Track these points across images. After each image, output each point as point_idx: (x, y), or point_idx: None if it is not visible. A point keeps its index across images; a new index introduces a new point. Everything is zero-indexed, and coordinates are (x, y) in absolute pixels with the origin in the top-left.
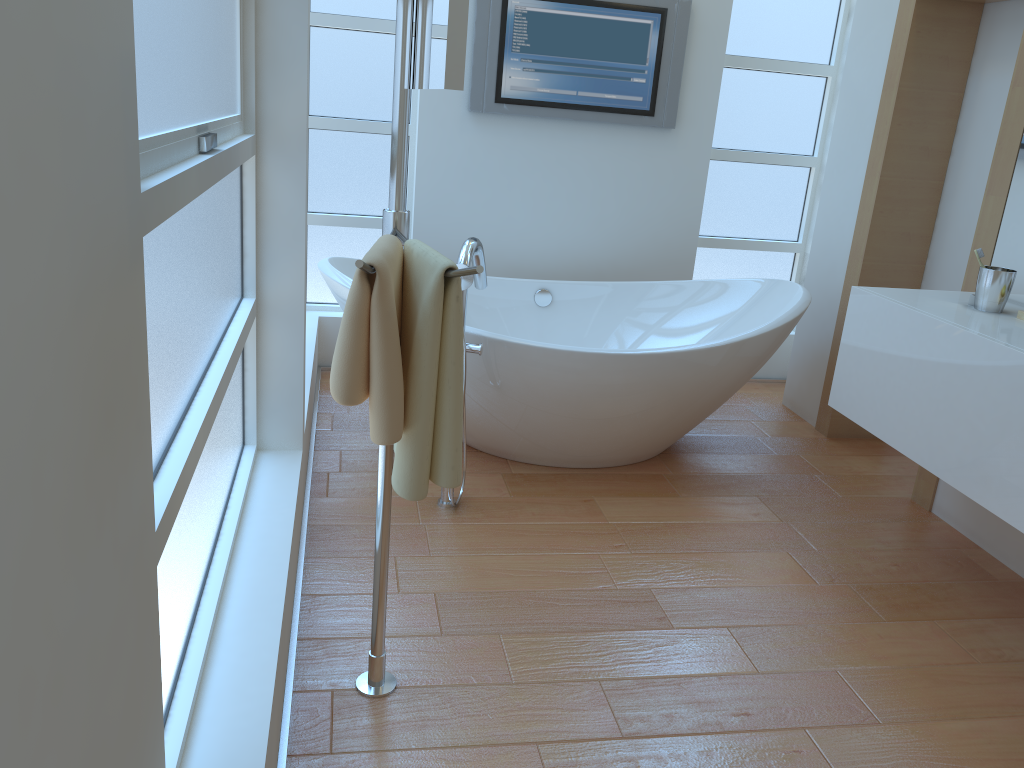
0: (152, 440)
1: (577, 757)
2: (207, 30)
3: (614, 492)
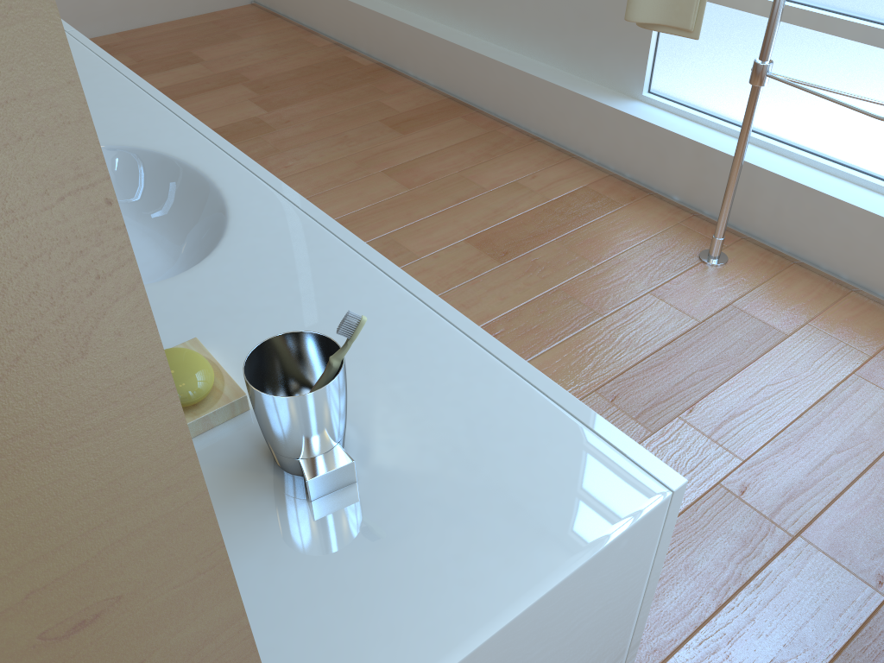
0: None
1: (570, 267)
2: None
3: (883, 636)
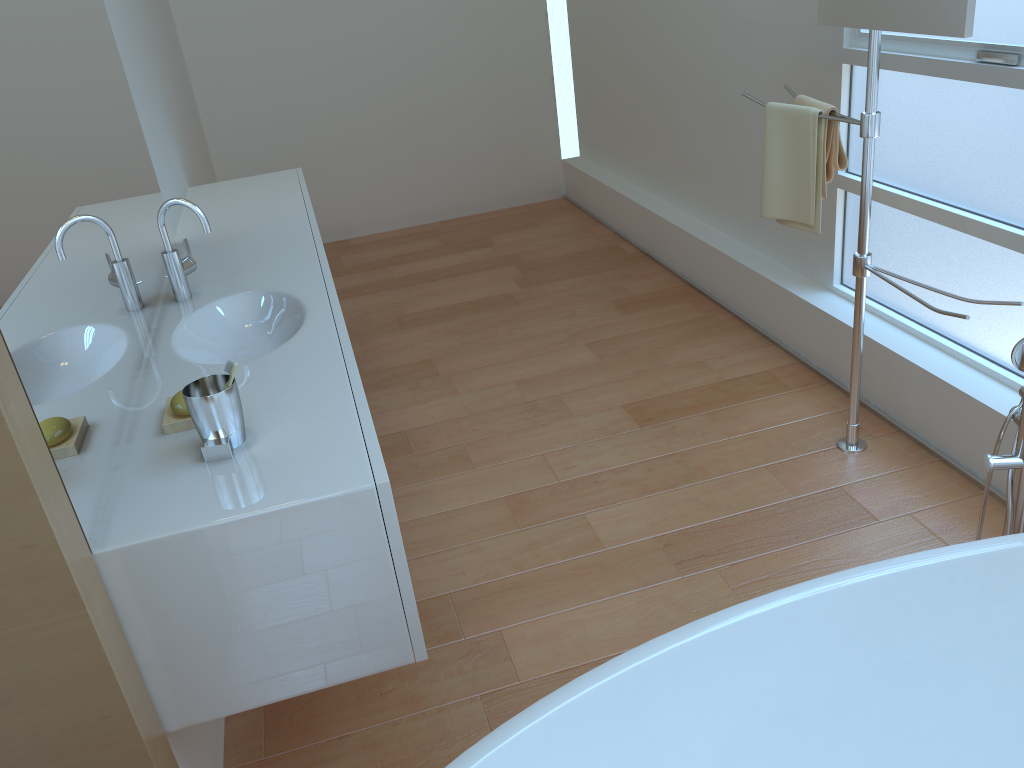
0: (878, 166)
1: (701, 437)
2: None
3: None
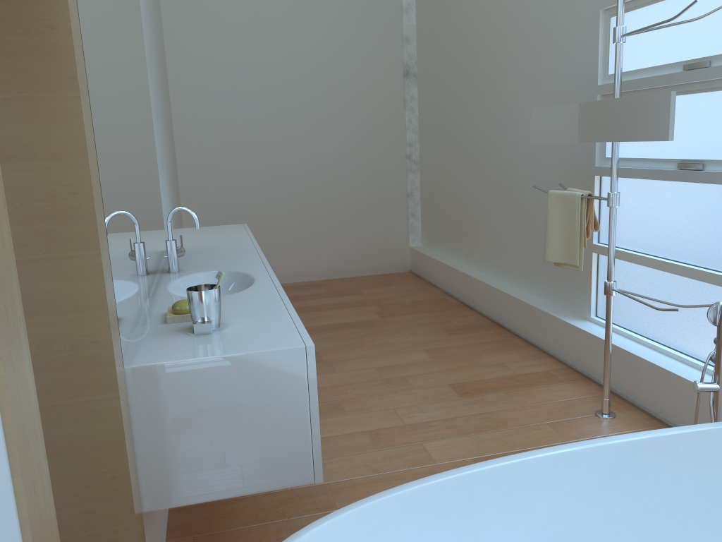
0: (618, 237)
1: (502, 404)
2: (718, 119)
3: None
